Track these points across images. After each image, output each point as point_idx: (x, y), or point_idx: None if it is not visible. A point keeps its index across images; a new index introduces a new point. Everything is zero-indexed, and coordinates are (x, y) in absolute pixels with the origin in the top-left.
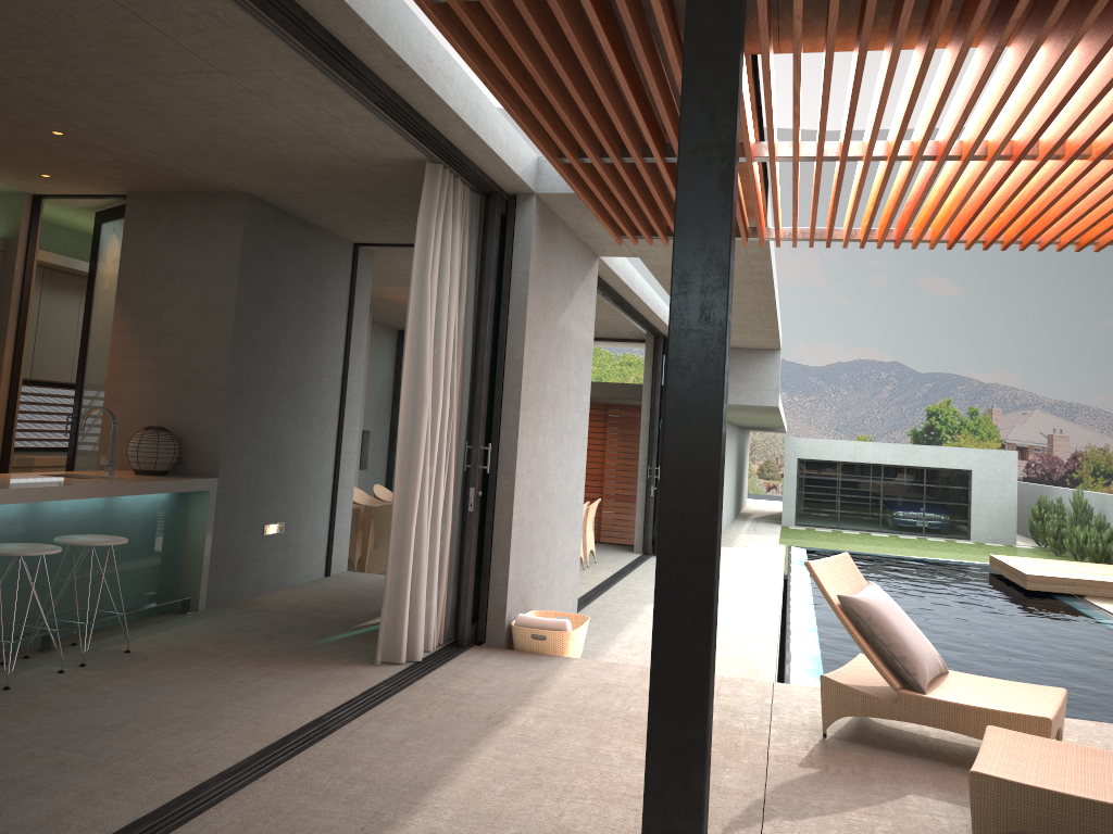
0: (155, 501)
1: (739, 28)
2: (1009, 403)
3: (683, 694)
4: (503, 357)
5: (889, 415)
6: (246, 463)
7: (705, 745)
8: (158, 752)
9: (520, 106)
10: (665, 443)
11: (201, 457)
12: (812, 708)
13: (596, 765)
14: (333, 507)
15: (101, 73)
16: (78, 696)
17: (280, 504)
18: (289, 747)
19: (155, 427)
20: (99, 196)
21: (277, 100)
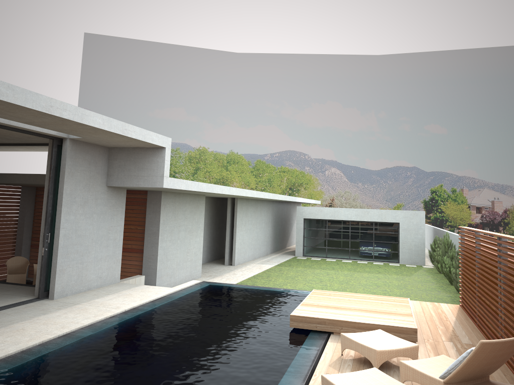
0: None
1: None
2: (471, 185)
3: None
4: None
5: (412, 193)
6: None
7: None
8: None
9: None
10: None
11: None
12: None
13: None
14: None
15: None
16: None
17: None
18: None
19: None
20: None
21: None
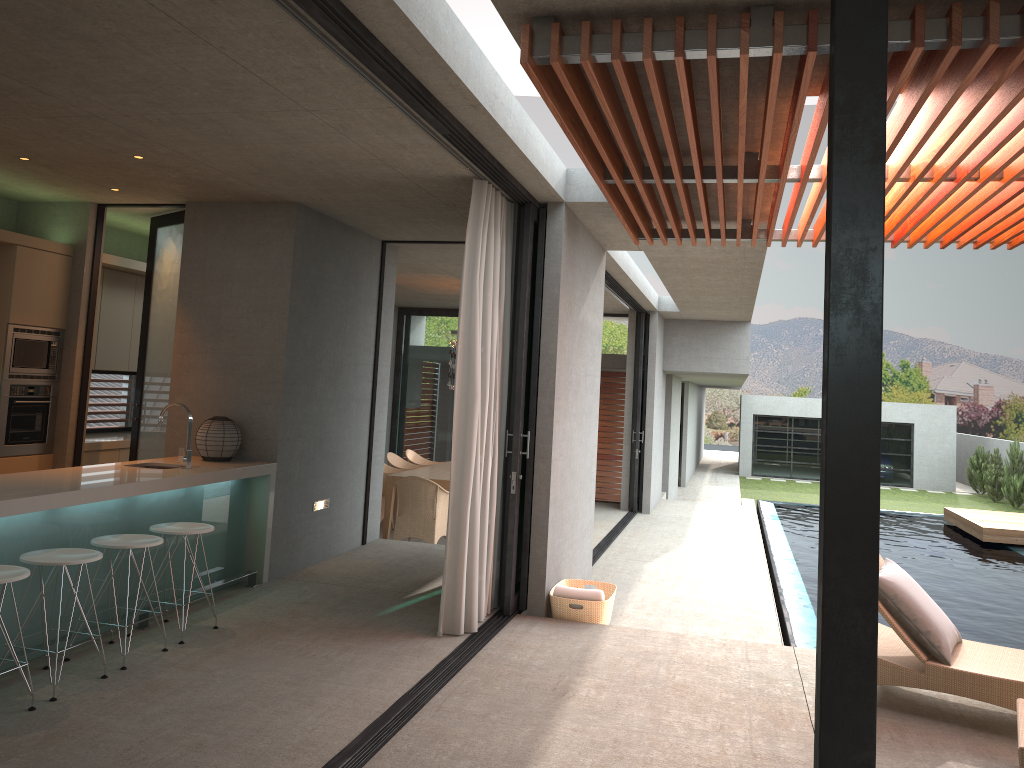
0: (225, 486)
1: (884, 126)
2: (937, 356)
3: (851, 722)
4: (538, 352)
5: None
6: (298, 447)
7: (874, 767)
8: (278, 731)
9: (582, 141)
10: (827, 498)
11: (261, 444)
12: None
13: (664, 736)
14: (367, 482)
15: (196, 111)
16: (189, 675)
17: (326, 482)
18: (390, 723)
19: (220, 417)
20: (159, 205)
21: (351, 131)
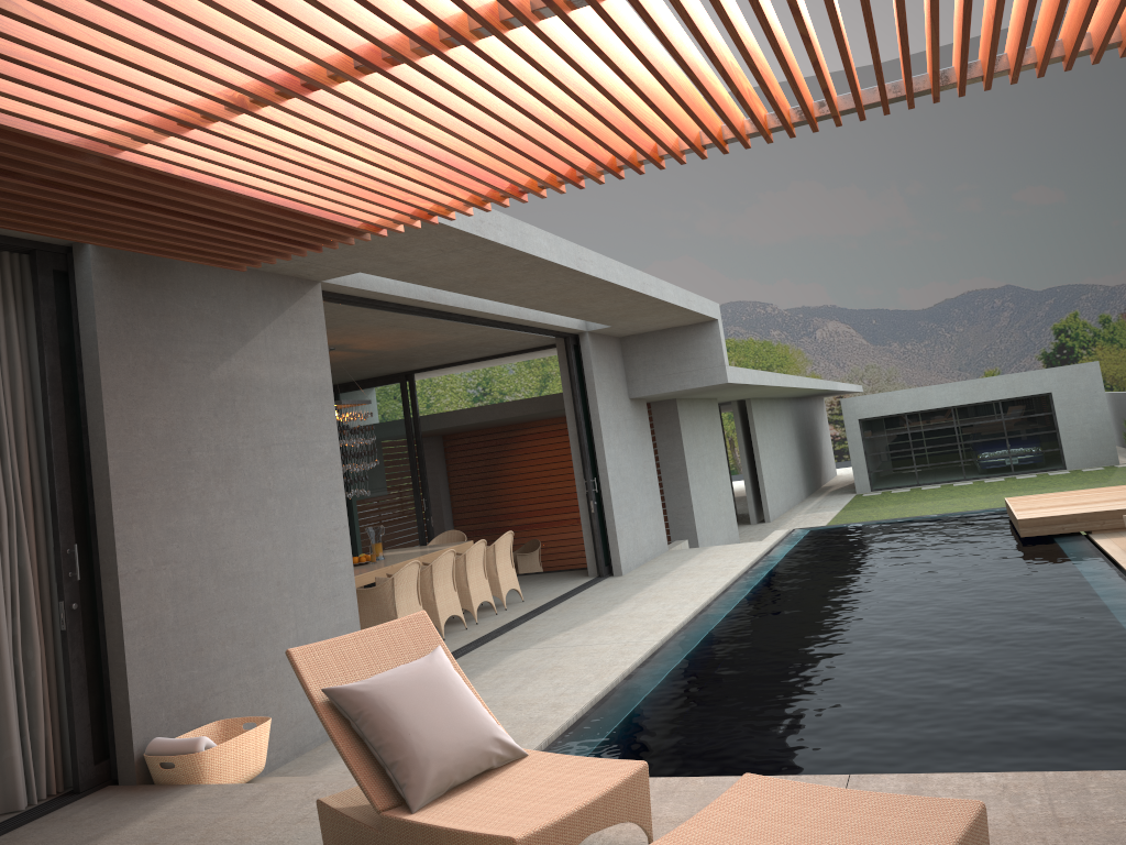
0: None
1: None
2: None
3: None
4: (89, 438)
5: (1013, 342)
6: None
7: None
8: None
9: None
10: None
11: None
12: None
13: None
14: None
15: None
16: None
17: None
18: None
19: None
20: None
21: None
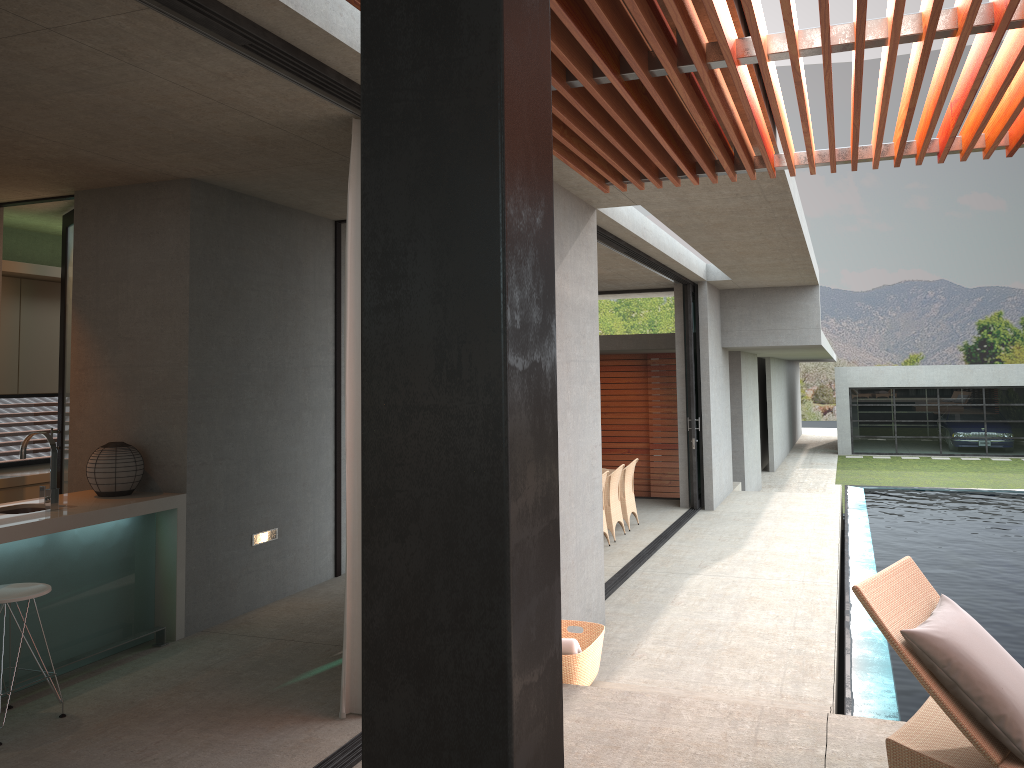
0: (113, 527)
1: None
2: None
3: None
4: None
5: (939, 332)
6: (221, 471)
7: None
8: None
9: None
10: (369, 727)
11: (168, 471)
12: (879, 761)
13: None
14: (337, 503)
15: None
16: None
17: (271, 509)
18: None
19: (114, 443)
20: (50, 198)
21: (139, 60)
